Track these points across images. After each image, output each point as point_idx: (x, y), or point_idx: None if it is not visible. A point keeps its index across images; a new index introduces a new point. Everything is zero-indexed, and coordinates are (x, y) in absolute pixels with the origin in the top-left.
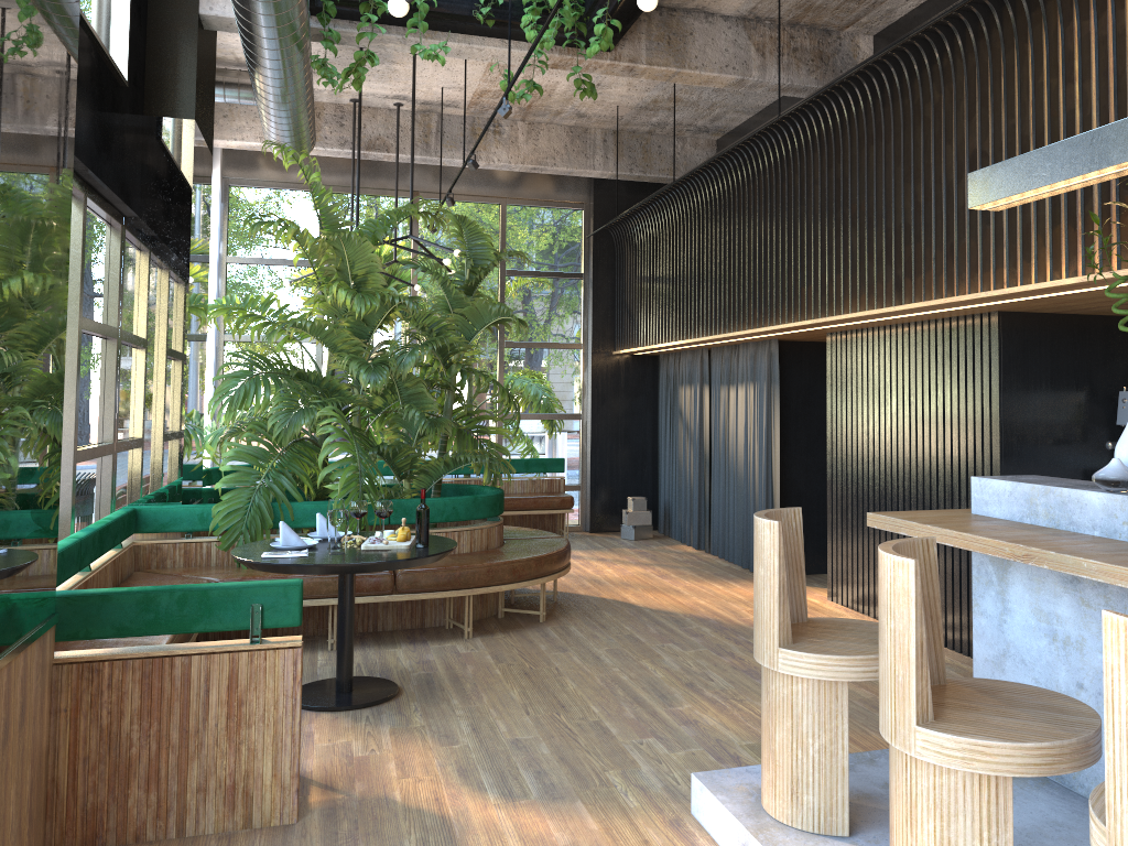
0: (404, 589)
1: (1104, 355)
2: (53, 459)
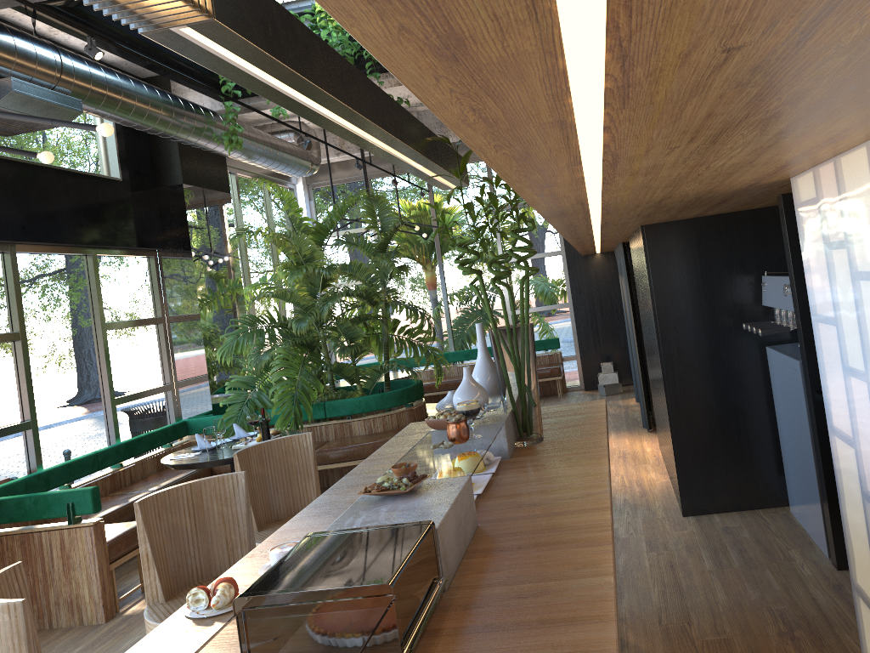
0: (319, 462)
1: (756, 243)
2: None
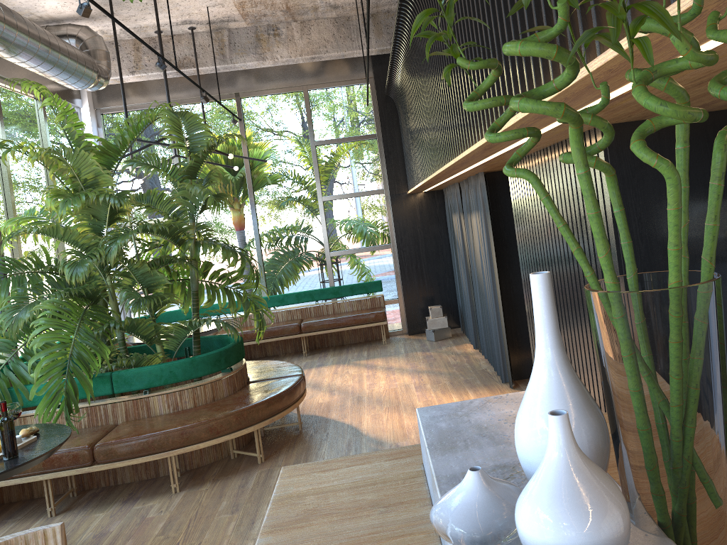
0: (102, 460)
1: None
2: None
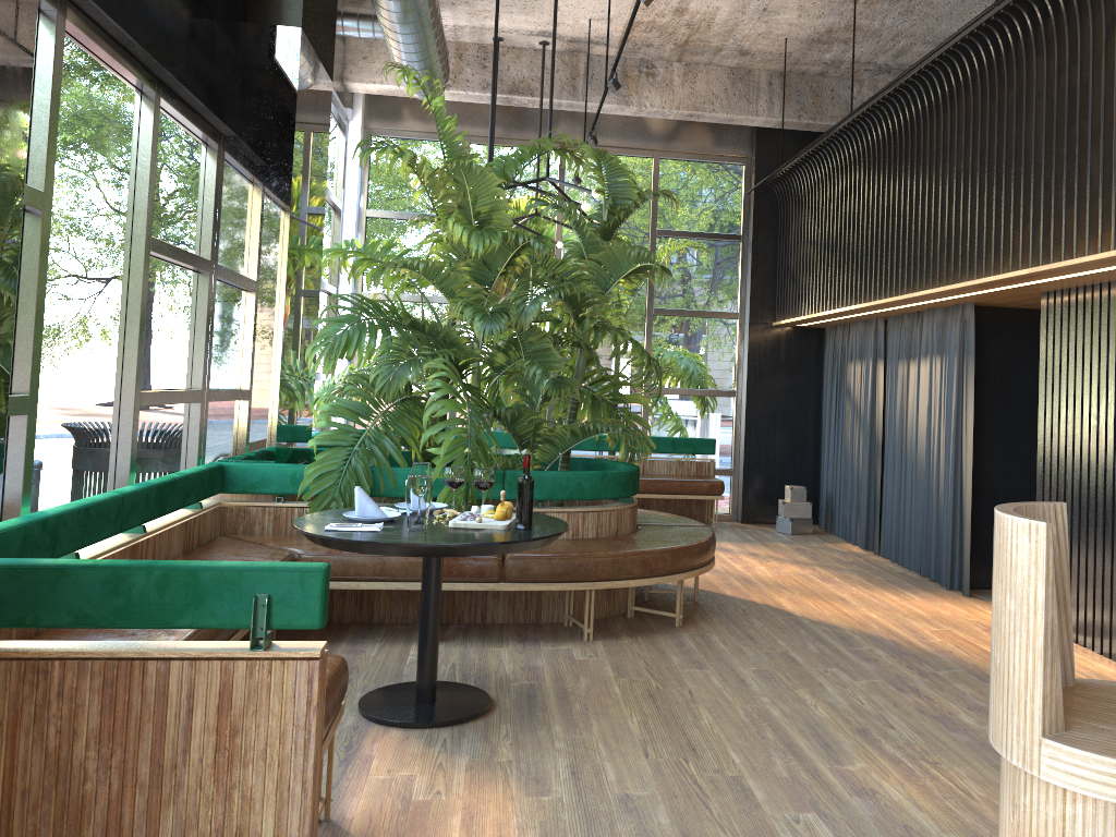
0: (513, 578)
1: None
2: None
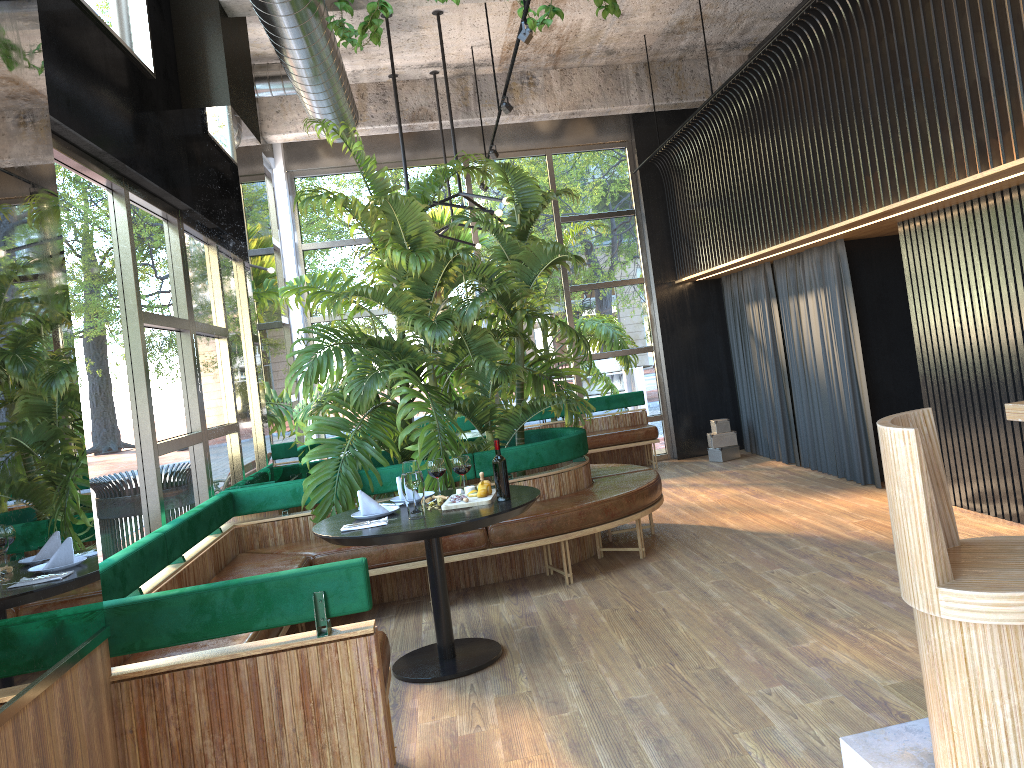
0: (498, 542)
1: None
2: (73, 460)
